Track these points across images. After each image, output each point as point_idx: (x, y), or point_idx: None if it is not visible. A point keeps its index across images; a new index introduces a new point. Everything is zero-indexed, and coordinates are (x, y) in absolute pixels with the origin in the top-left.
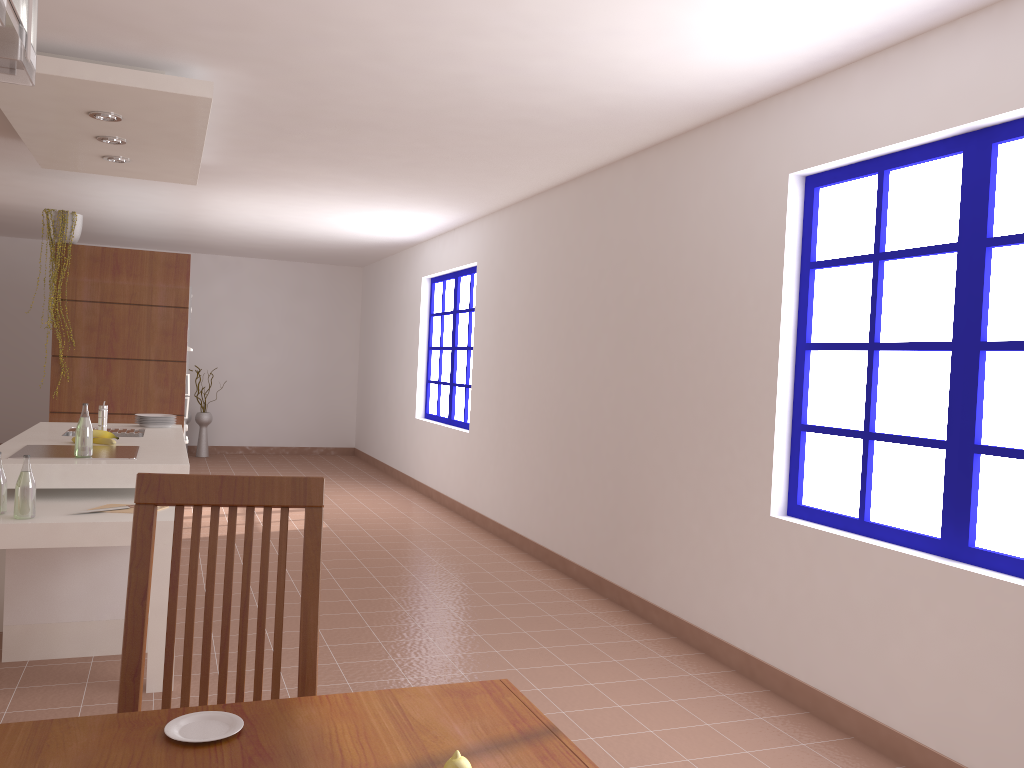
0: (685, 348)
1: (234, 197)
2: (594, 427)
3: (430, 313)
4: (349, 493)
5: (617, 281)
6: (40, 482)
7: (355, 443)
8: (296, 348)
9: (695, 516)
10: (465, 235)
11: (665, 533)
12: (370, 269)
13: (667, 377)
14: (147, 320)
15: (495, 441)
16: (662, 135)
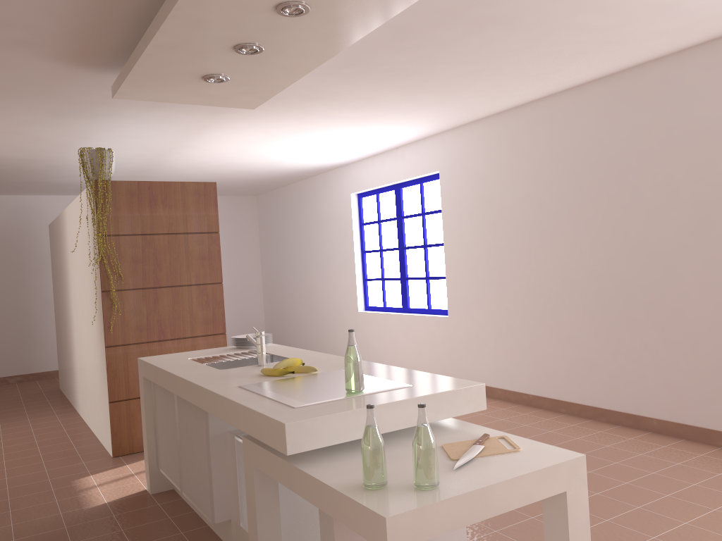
0: None
1: (237, 128)
2: (668, 294)
3: (360, 223)
4: None
5: (689, 160)
6: (358, 432)
7: None
8: None
9: None
10: (416, 150)
11: None
12: (268, 196)
13: None
14: (185, 247)
15: (494, 320)
16: None
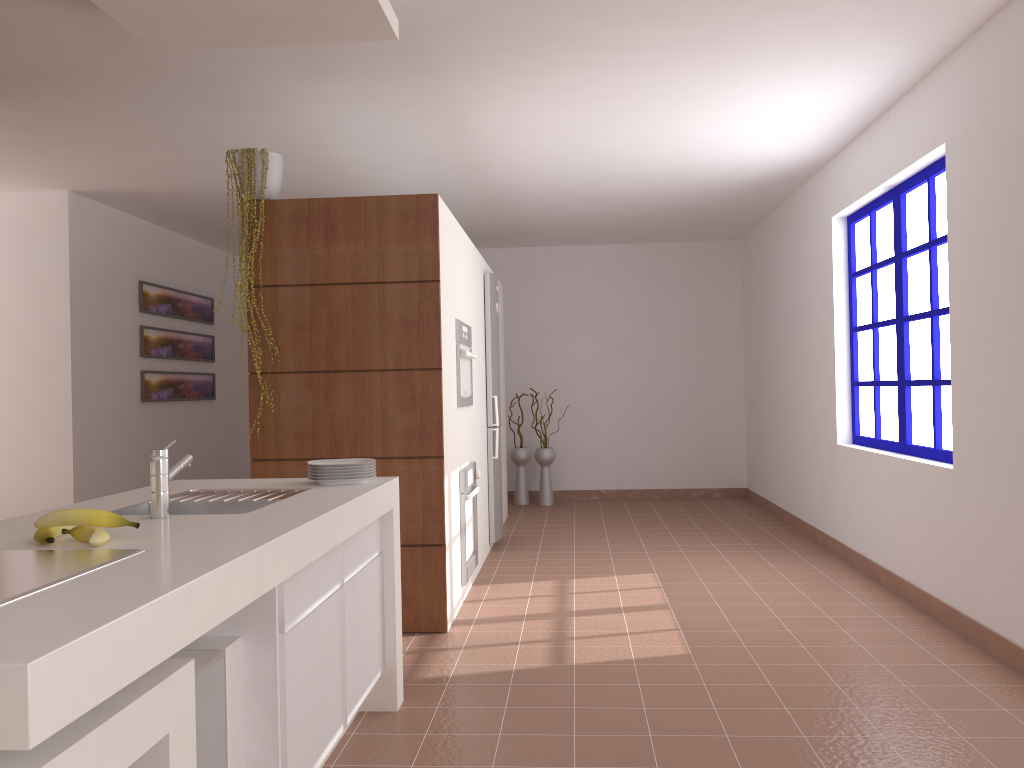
0: None
1: (506, 100)
2: None
3: (849, 273)
4: (735, 569)
5: None
6: None
7: (747, 482)
8: (658, 357)
9: None
10: (912, 108)
11: None
12: (751, 238)
13: None
14: (378, 307)
15: None
16: None
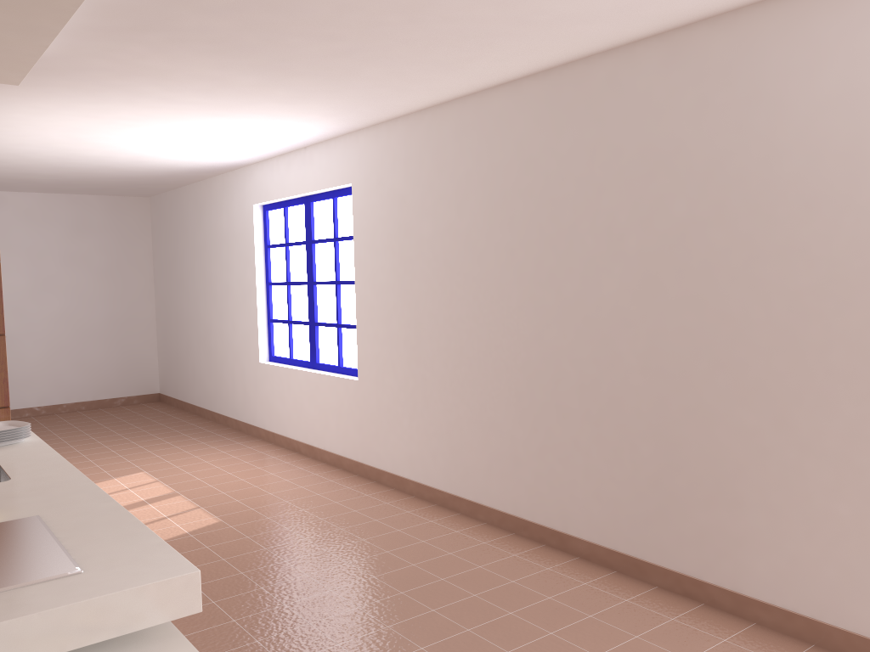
0: (798, 279)
1: (43, 110)
2: (605, 377)
3: (266, 244)
4: (201, 459)
5: (637, 197)
6: None
7: (160, 388)
8: (82, 291)
9: (840, 494)
10: (326, 153)
11: (773, 513)
12: (162, 198)
13: (760, 316)
14: None
15: (408, 391)
16: (738, 2)
